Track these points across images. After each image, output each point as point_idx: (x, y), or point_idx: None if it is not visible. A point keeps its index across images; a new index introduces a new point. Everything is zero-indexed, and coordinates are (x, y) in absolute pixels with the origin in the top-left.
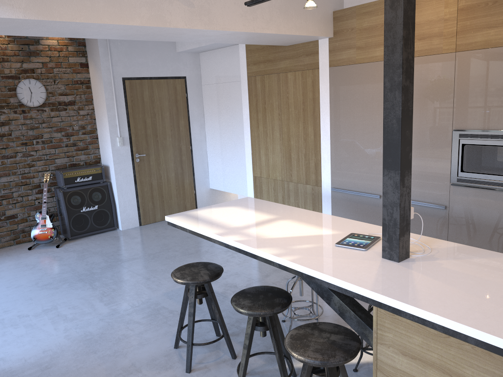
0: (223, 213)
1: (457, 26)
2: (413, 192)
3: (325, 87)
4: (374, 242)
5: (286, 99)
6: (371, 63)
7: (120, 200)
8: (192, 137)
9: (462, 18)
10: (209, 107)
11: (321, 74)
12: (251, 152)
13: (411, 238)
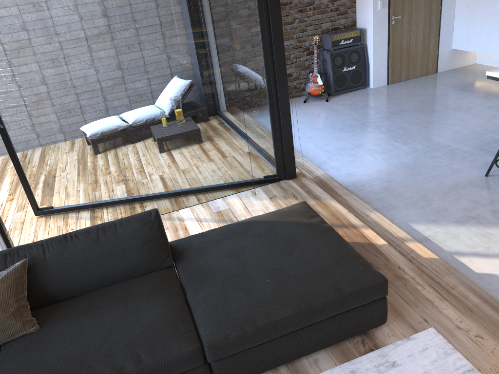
0: None
1: None
2: None
3: None
4: None
5: None
6: None
7: (374, 60)
8: None
9: None
10: None
11: None
12: None
13: None
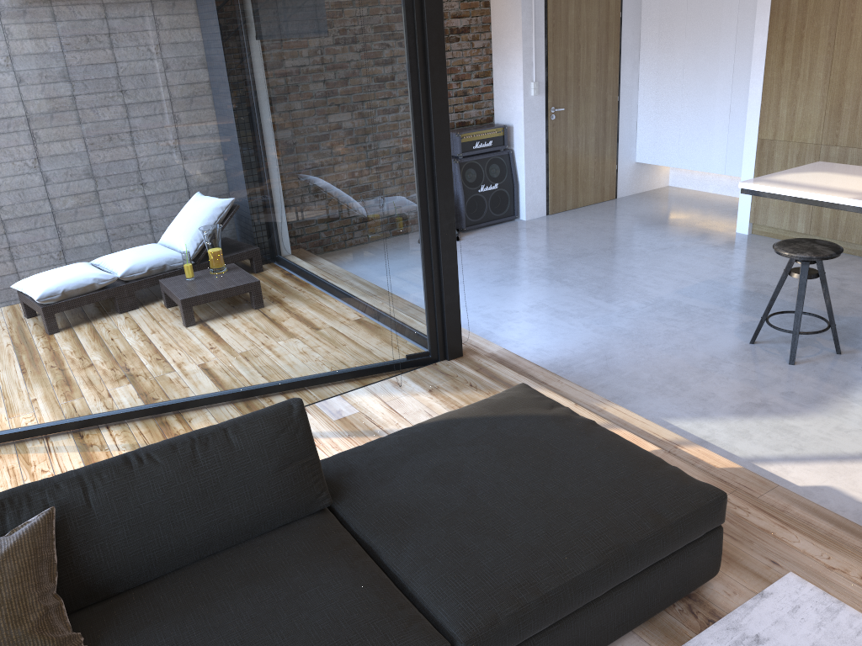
0: (818, 179)
1: None
2: None
3: None
4: None
5: (848, 22)
6: None
7: (527, 176)
8: (621, 82)
9: None
10: (654, 33)
11: None
12: (761, 103)
13: None
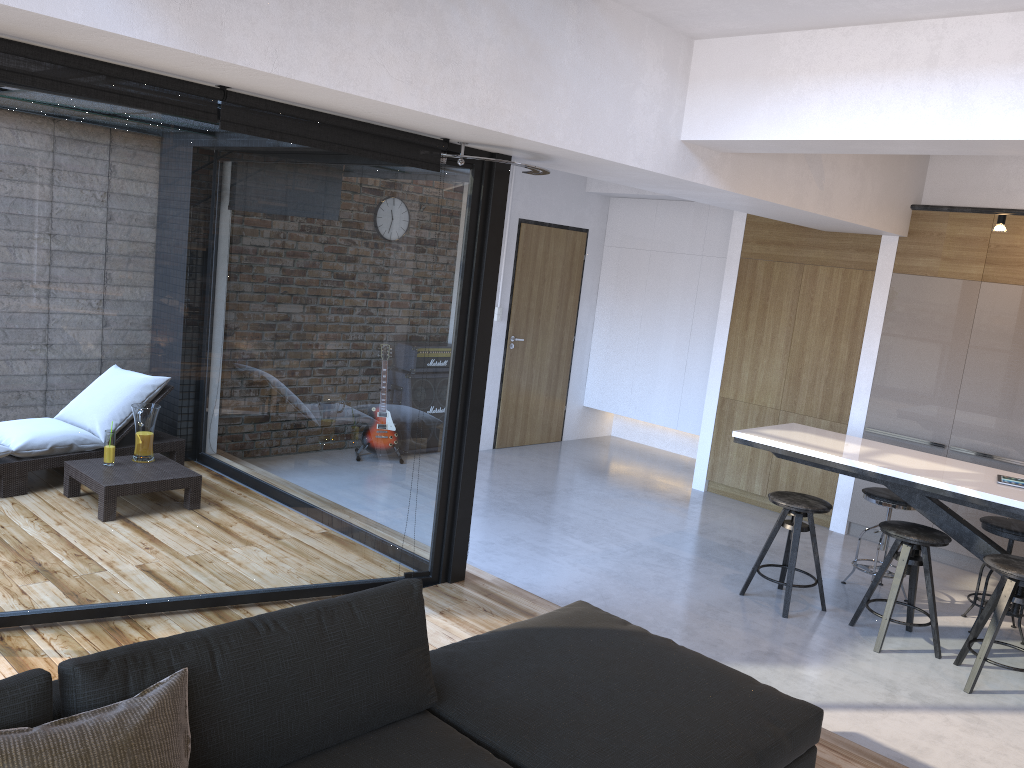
0: (803, 437)
1: None
2: (996, 445)
3: (880, 296)
4: None
5: (808, 301)
6: (960, 280)
7: None
8: (578, 322)
9: None
10: (613, 281)
11: (877, 279)
12: (724, 363)
13: None
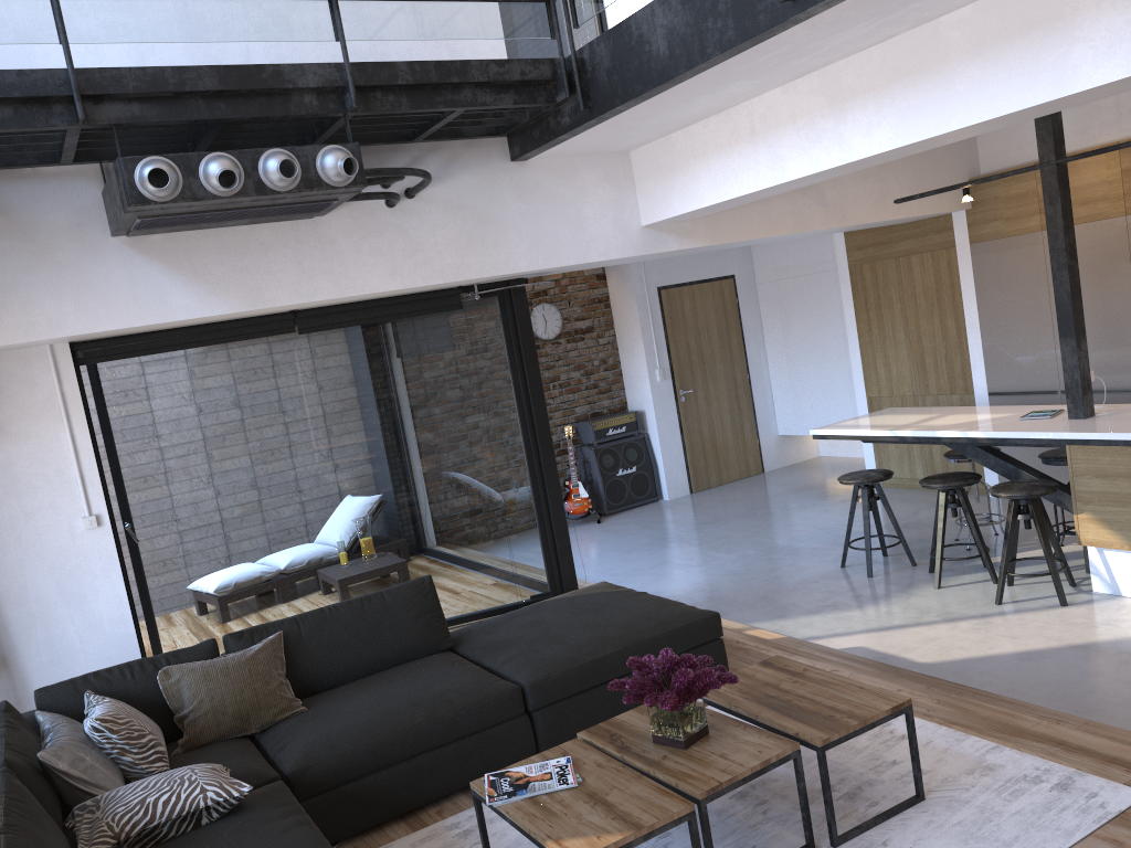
0: (875, 420)
1: (1123, 188)
2: (1098, 379)
3: (966, 268)
4: (1058, 412)
5: (911, 289)
6: (1025, 235)
7: (664, 456)
8: (748, 360)
9: (1127, 179)
10: (772, 314)
11: (959, 254)
12: (862, 365)
13: (1096, 407)
